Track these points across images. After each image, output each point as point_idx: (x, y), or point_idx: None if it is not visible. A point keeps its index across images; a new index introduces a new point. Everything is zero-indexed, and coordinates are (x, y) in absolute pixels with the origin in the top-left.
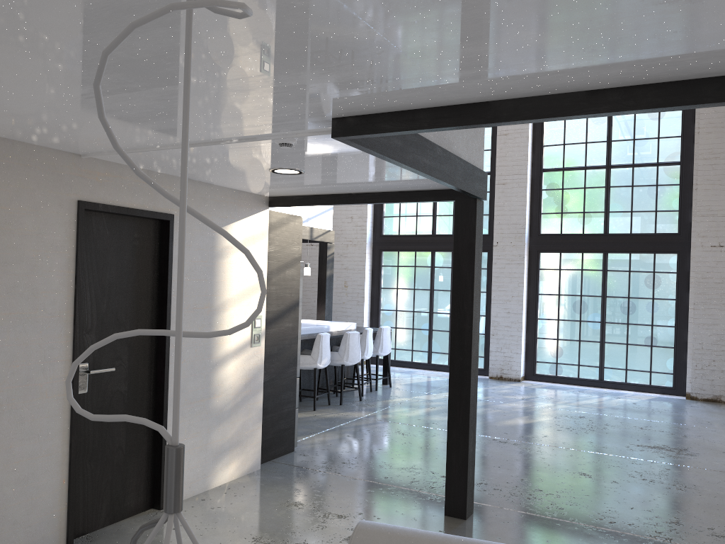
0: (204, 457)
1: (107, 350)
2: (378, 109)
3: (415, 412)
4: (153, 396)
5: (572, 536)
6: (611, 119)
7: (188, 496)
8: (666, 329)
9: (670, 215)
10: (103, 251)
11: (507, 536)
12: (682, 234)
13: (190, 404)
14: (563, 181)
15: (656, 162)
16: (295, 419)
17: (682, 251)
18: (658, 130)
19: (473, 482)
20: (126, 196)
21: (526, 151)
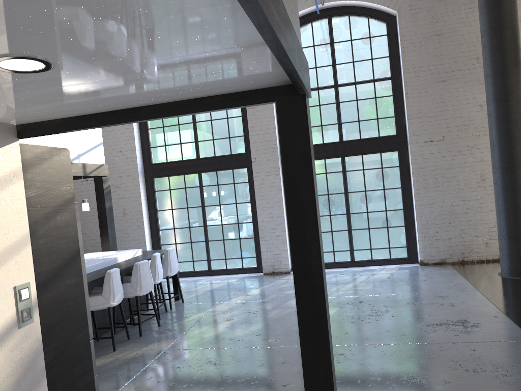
0: None
1: None
2: None
3: (216, 329)
4: None
5: None
6: (333, 46)
7: None
8: (397, 212)
9: (389, 121)
10: None
11: None
12: (399, 135)
13: None
14: None
15: (373, 79)
16: (96, 389)
17: (402, 148)
18: (371, 53)
19: None
20: None
21: None
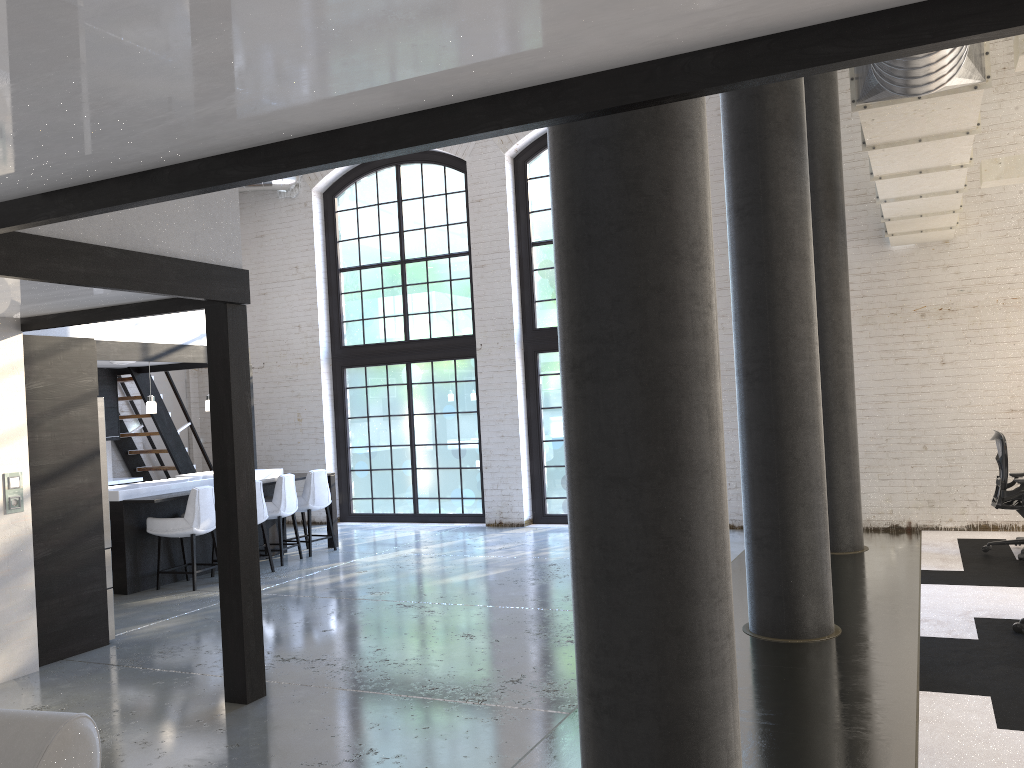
0: None
1: None
2: None
3: (332, 580)
4: None
5: (363, 709)
6: None
7: None
8: None
9: None
10: None
11: (278, 718)
12: None
13: None
14: None
15: None
16: (109, 603)
17: None
18: None
19: (261, 656)
20: None
21: (506, 220)
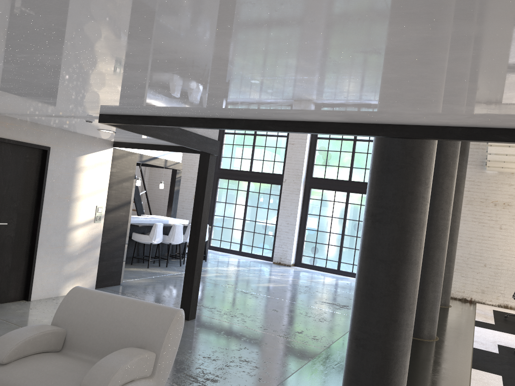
0: (58, 278)
1: (5, 214)
2: (114, 113)
3: (208, 275)
4: (30, 241)
5: (237, 331)
6: None
7: (46, 297)
8: None
9: None
10: (6, 163)
11: (203, 328)
12: None
13: (51, 248)
14: (329, 146)
15: None
16: (123, 267)
17: None
18: None
19: (196, 302)
20: (22, 136)
21: None
